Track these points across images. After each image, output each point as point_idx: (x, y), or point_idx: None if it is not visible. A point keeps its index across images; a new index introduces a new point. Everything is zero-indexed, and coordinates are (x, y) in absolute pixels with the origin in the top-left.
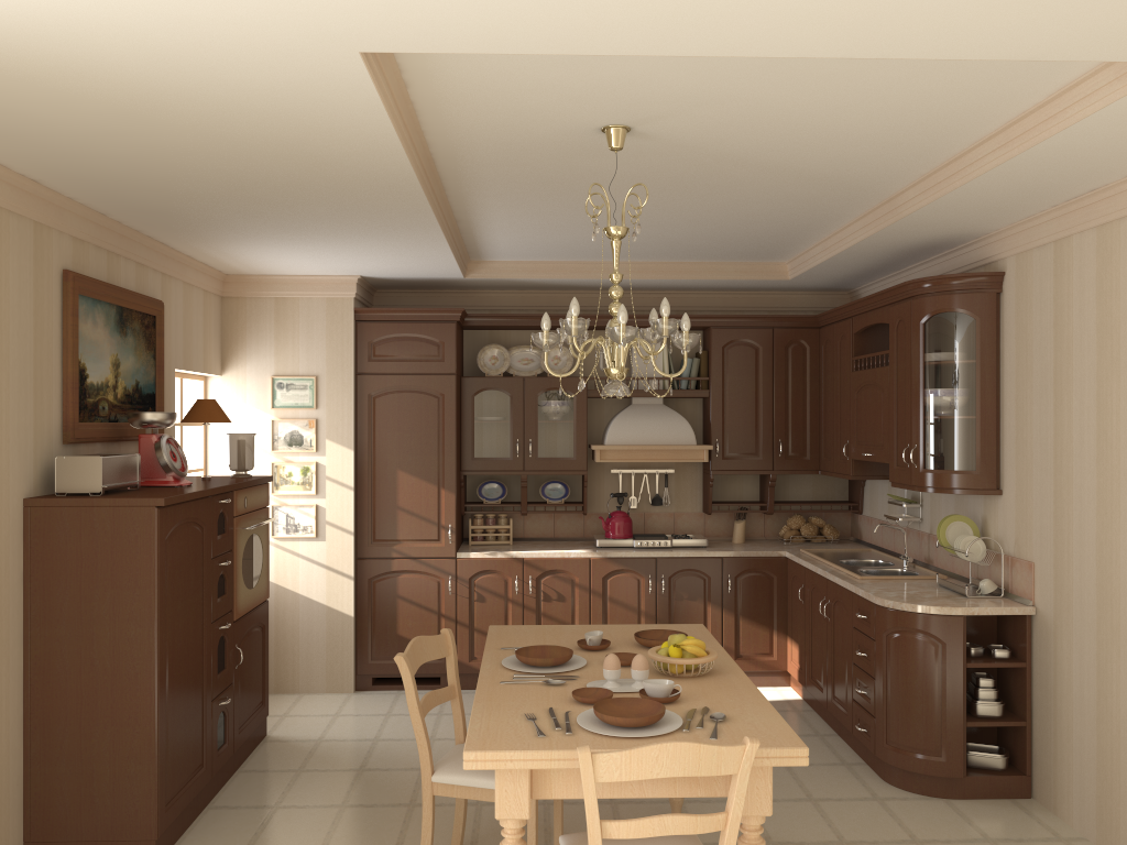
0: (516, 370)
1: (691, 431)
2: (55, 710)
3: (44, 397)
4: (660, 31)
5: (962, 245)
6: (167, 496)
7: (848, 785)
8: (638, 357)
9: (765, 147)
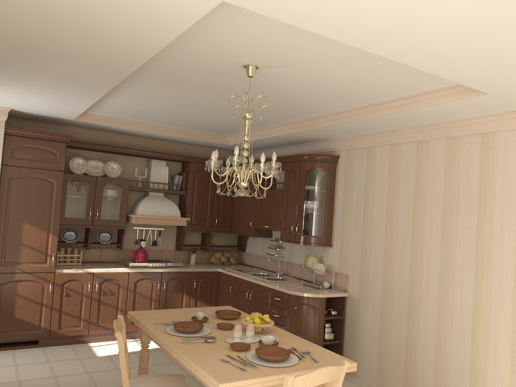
0: (90, 172)
1: (179, 210)
2: None
3: None
4: (364, 34)
5: (318, 142)
6: None
7: None
8: (154, 172)
9: (297, 89)
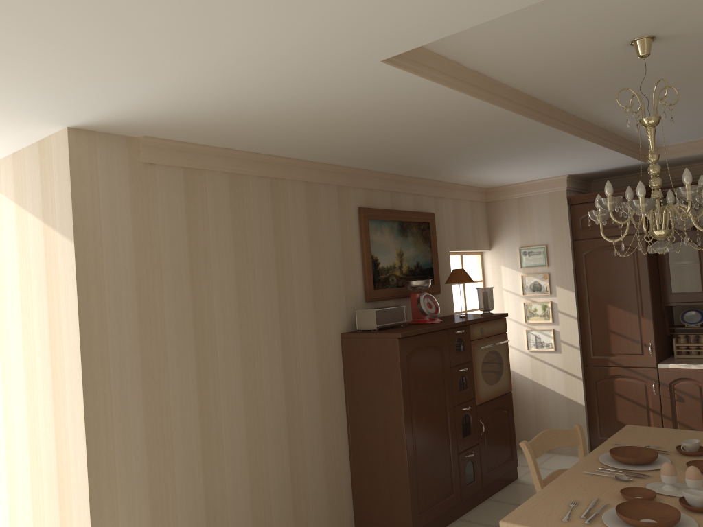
0: None
1: None
2: (361, 449)
3: (350, 278)
4: None
5: None
6: (404, 332)
7: None
8: None
9: None
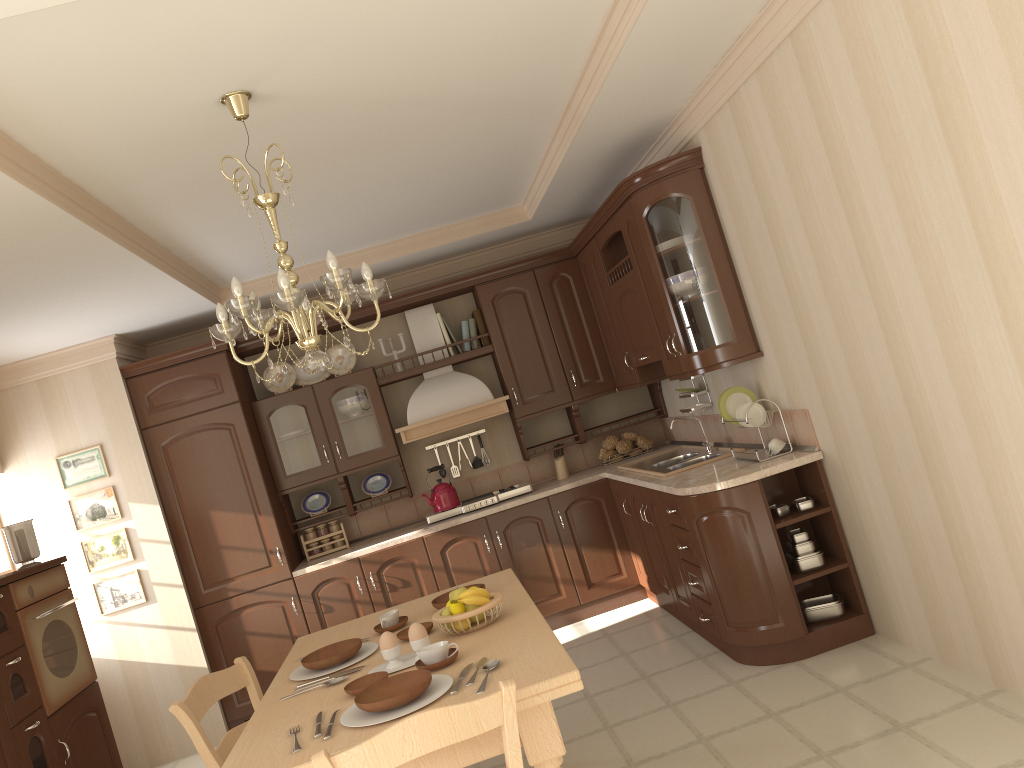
0: (305, 380)
1: (486, 388)
2: None
3: None
4: None
5: (660, 136)
6: None
7: (704, 678)
8: (417, 333)
9: (405, 79)
